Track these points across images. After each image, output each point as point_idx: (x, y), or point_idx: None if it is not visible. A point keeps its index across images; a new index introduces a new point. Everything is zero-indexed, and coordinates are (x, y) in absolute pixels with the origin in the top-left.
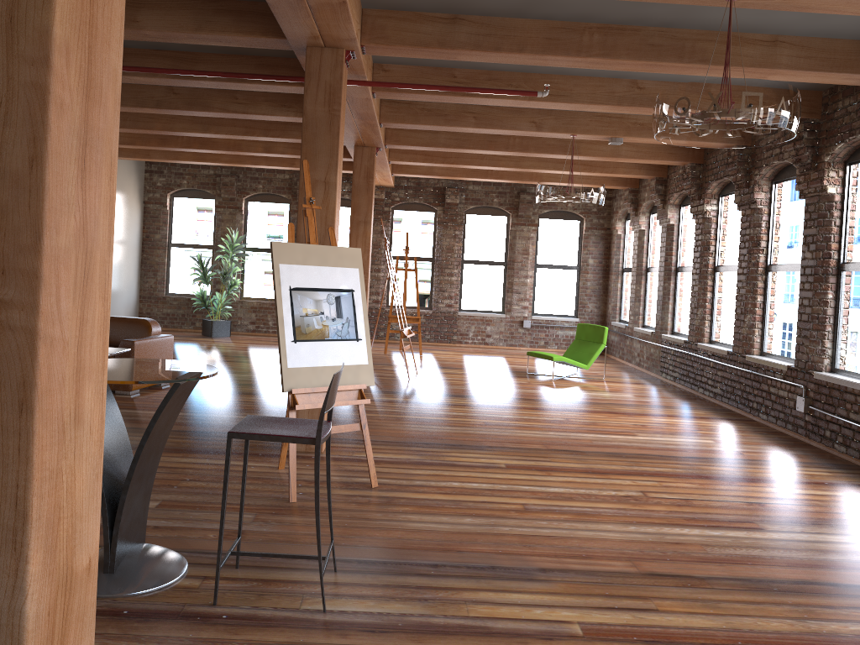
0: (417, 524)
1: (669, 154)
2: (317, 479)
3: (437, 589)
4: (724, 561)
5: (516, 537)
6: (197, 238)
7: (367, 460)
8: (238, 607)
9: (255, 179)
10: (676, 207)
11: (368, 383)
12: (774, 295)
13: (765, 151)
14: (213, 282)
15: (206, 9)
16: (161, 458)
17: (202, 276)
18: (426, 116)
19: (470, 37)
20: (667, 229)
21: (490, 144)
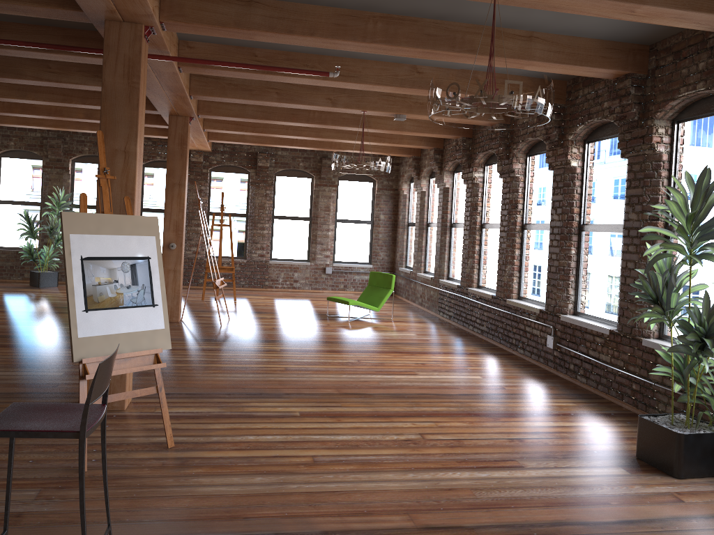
0: (208, 488)
1: (445, 129)
2: (81, 474)
3: None
4: (491, 506)
5: (302, 496)
6: (25, 195)
7: (163, 422)
8: None
9: (81, 142)
10: (451, 173)
11: (164, 347)
12: (529, 249)
13: (521, 129)
14: (41, 236)
15: None
16: None
17: (29, 231)
18: (233, 90)
19: (265, 19)
20: (443, 191)
21: (293, 116)
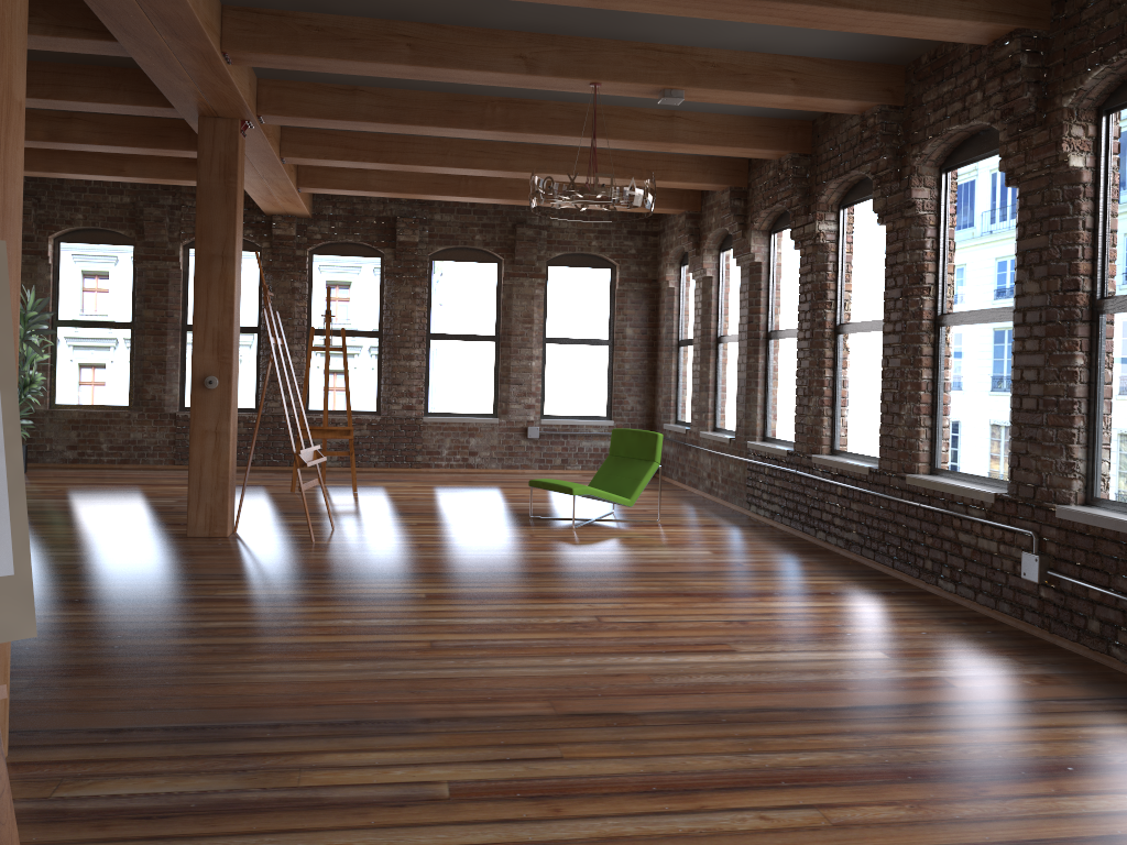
0: None
1: (757, 138)
2: None
3: None
4: None
5: None
6: None
7: None
8: None
9: (70, 204)
10: (764, 235)
11: (11, 633)
12: (954, 367)
13: (932, 112)
14: None
15: None
16: None
17: None
18: (315, 40)
19: None
20: (750, 271)
21: (452, 116)
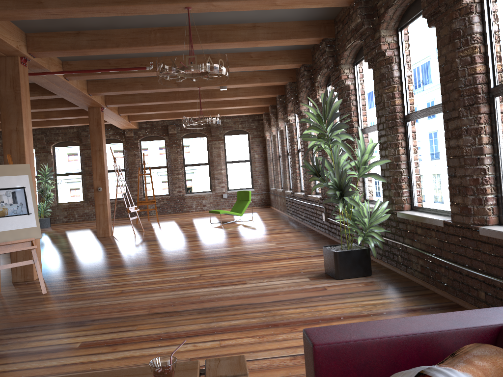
0: (48, 308)
1: (266, 91)
2: None
3: (21, 338)
4: (203, 301)
5: (98, 307)
6: None
7: (39, 279)
8: None
9: (56, 134)
10: (283, 120)
11: (37, 237)
12: None
13: (300, 84)
14: (39, 197)
15: None
16: None
17: None
18: (114, 87)
19: (88, 42)
20: (280, 132)
21: (165, 97)
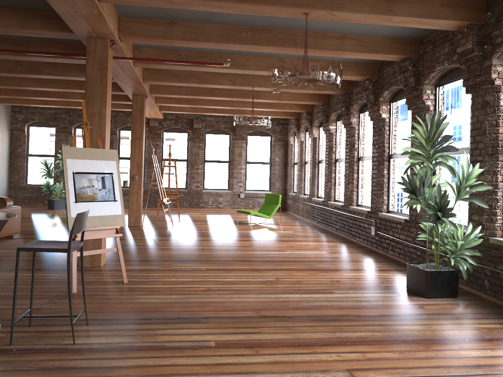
0: (144, 300)
1: (310, 98)
2: (68, 271)
3: (143, 329)
4: (305, 308)
5: (197, 303)
6: (45, 150)
7: (121, 268)
8: (24, 345)
9: (80, 115)
10: (317, 128)
11: (121, 225)
12: (362, 173)
13: (355, 96)
14: (55, 177)
15: (26, 16)
16: (1, 274)
17: (47, 173)
18: (170, 77)
19: (180, 33)
20: (313, 140)
21: (211, 93)
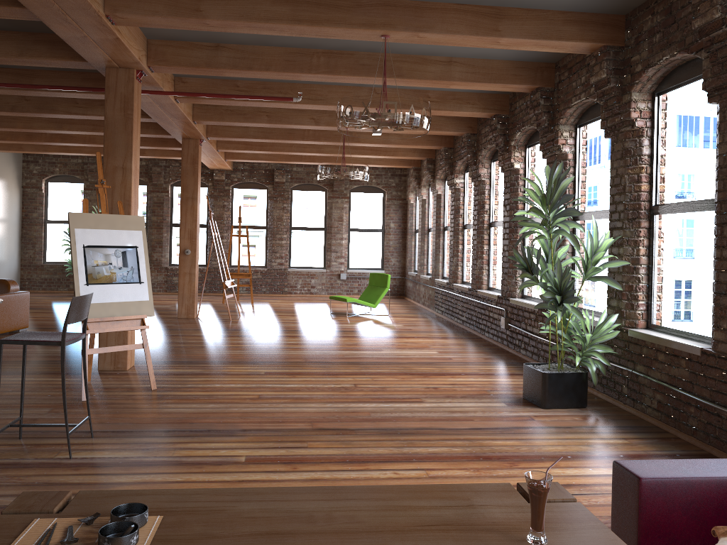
0: (171, 409)
1: (427, 141)
2: (63, 368)
3: (160, 443)
4: (377, 420)
5: (239, 414)
6: None
7: (148, 370)
8: (10, 459)
9: None
10: (442, 181)
11: (149, 314)
12: (494, 244)
13: (483, 138)
14: None
15: (26, 40)
16: None
17: None
18: (229, 115)
19: (229, 60)
20: (436, 198)
21: (290, 135)
